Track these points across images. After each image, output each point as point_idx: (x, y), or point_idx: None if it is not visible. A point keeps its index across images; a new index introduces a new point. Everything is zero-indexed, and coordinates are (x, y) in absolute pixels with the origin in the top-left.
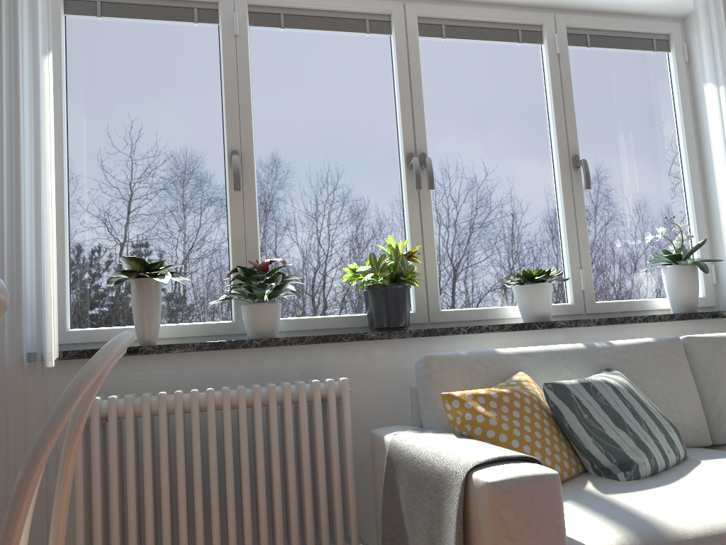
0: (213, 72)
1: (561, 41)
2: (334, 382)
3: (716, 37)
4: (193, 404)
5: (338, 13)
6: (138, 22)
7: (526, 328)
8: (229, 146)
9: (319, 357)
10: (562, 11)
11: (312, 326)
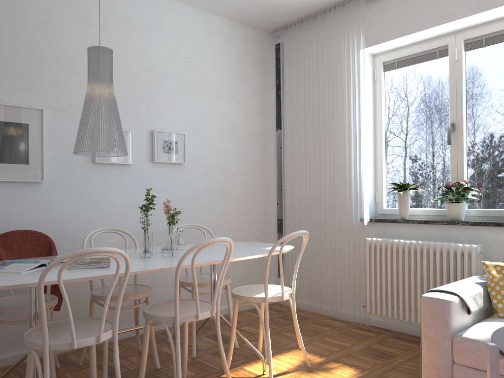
0: (446, 82)
1: None
2: (466, 247)
3: None
4: (405, 247)
5: None
6: (412, 66)
7: None
8: (450, 121)
9: (478, 232)
10: None
11: (491, 214)
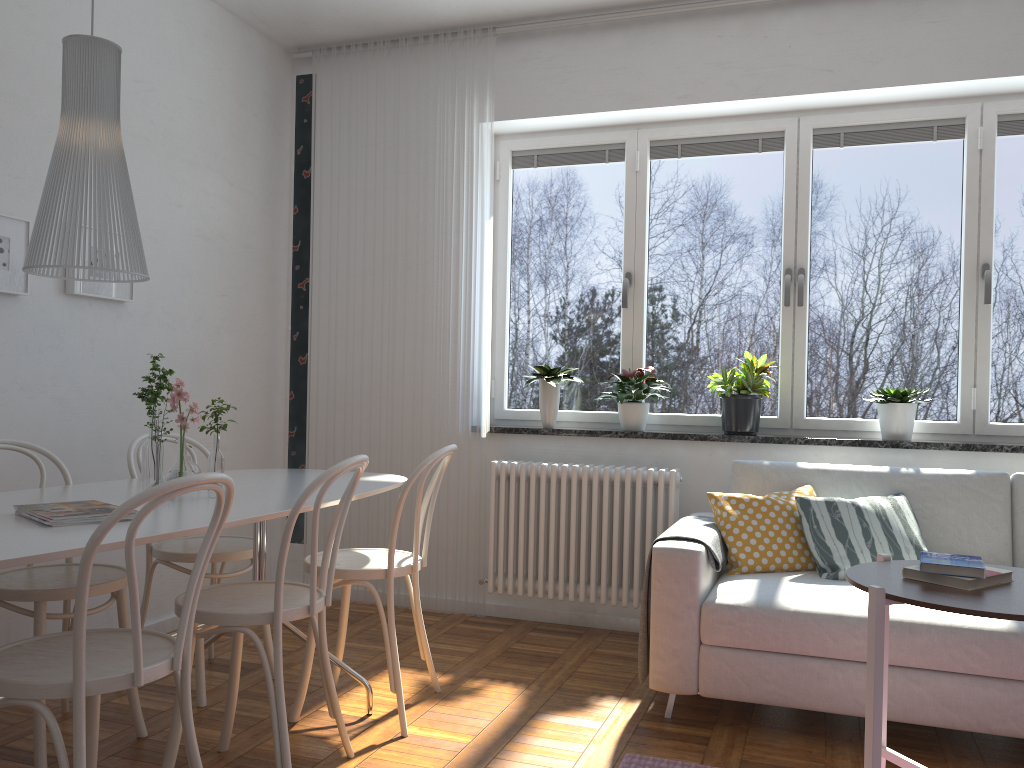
0: (618, 203)
1: (986, 134)
2: (663, 472)
3: None
4: (562, 475)
5: (731, 137)
6: (563, 167)
7: (866, 445)
8: (625, 268)
9: (670, 450)
10: (995, 97)
11: (681, 422)
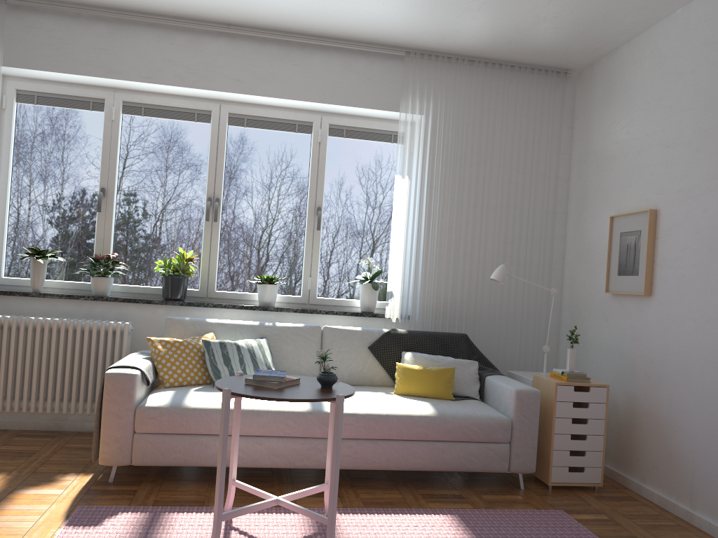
0: (98, 140)
1: (323, 134)
2: (120, 324)
3: (407, 147)
4: (45, 325)
5: (178, 109)
6: (58, 108)
7: (249, 309)
8: (101, 185)
9: (126, 309)
10: (328, 114)
11: (136, 291)
